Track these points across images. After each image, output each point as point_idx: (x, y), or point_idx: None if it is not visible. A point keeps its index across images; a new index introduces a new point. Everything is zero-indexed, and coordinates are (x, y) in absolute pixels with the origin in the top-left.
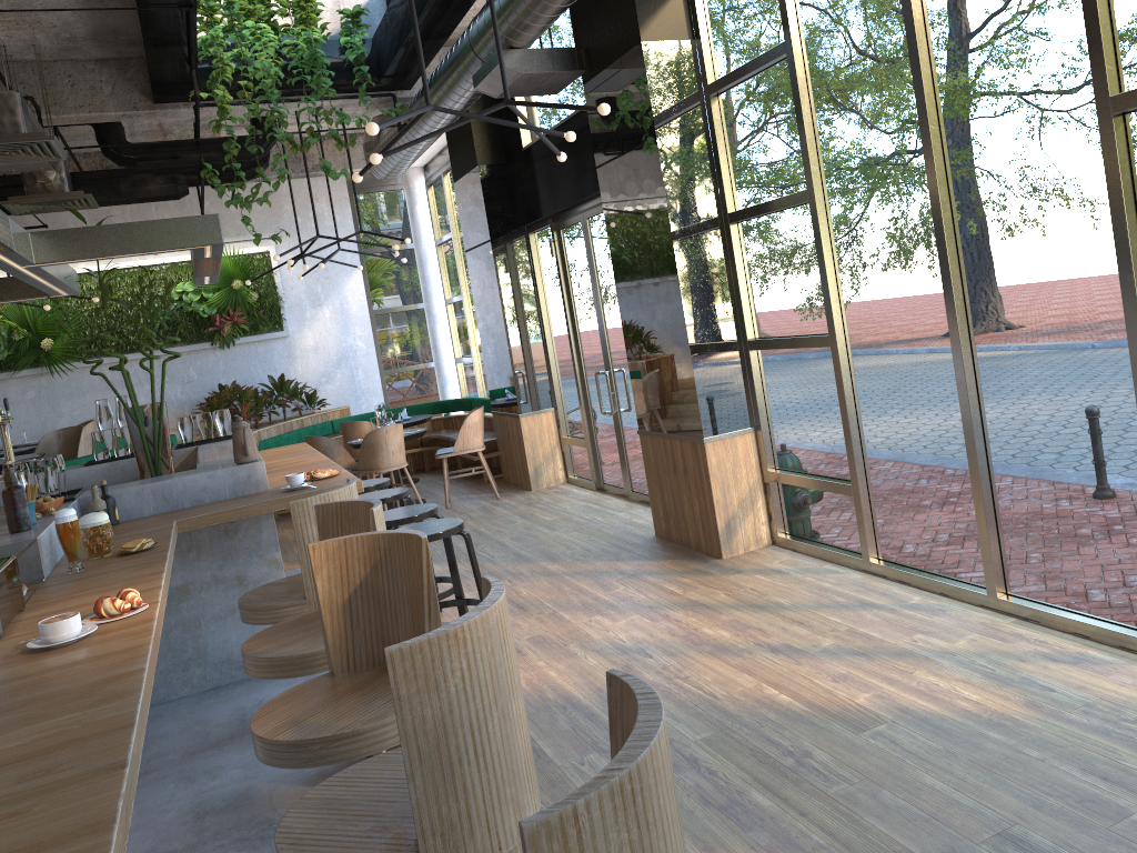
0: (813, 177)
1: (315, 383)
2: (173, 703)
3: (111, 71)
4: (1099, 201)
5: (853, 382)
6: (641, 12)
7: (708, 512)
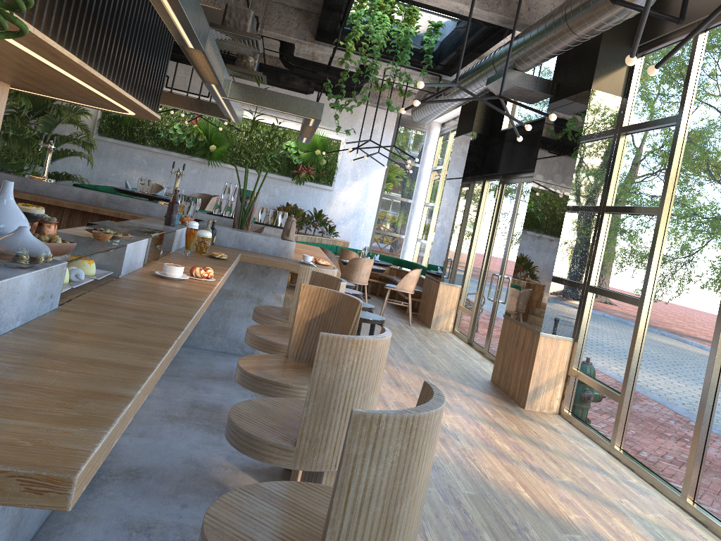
0: (665, 200)
1: (336, 222)
2: (201, 350)
3: (300, 16)
4: None
5: (644, 333)
6: (597, 72)
7: (526, 378)
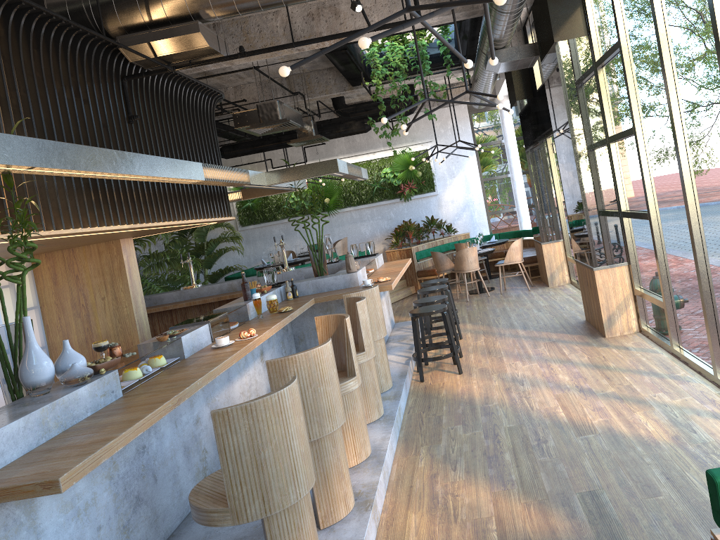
0: (634, 120)
1: (452, 220)
2: None
3: (334, 73)
4: None
5: (661, 241)
6: (554, 25)
7: (599, 310)
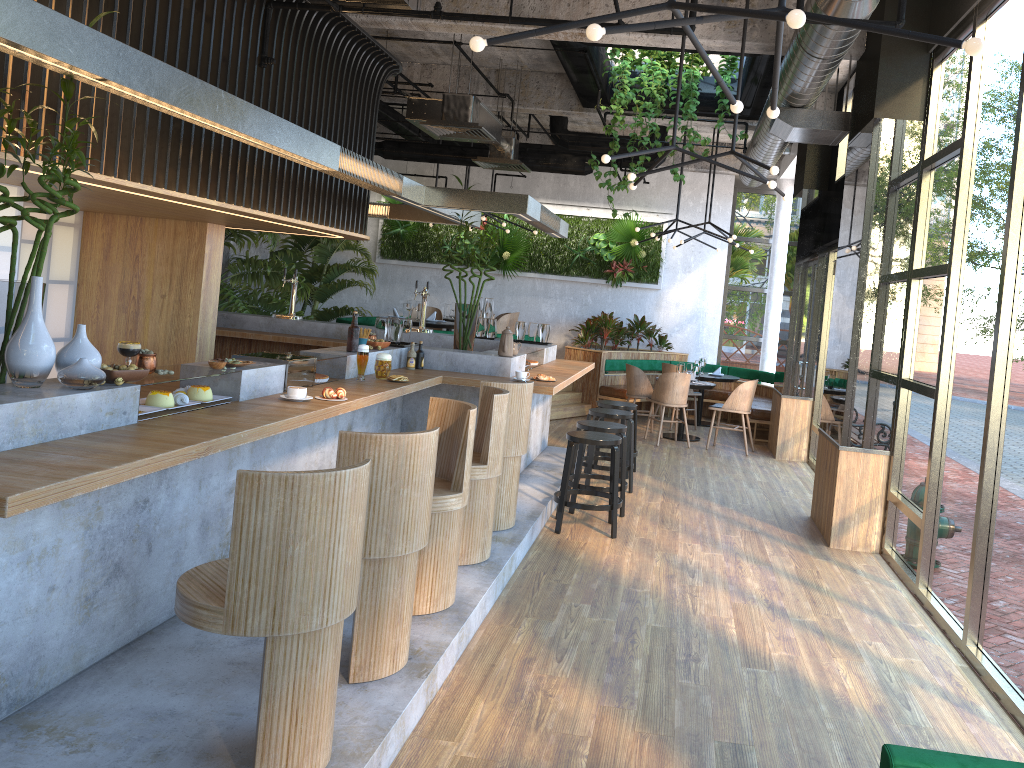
0: (953, 254)
1: (669, 330)
2: None
3: (562, 82)
4: None
5: (943, 434)
6: (880, 94)
7: (831, 507)
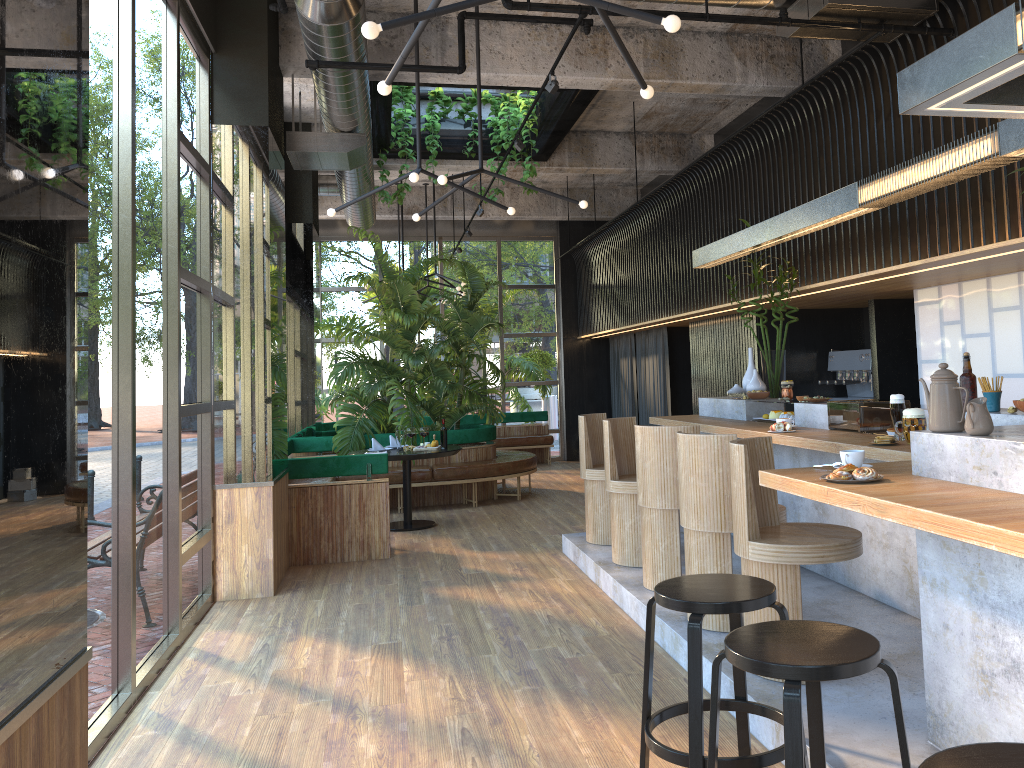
0: None
1: None
2: None
3: None
4: (163, 327)
5: None
6: None
7: None
